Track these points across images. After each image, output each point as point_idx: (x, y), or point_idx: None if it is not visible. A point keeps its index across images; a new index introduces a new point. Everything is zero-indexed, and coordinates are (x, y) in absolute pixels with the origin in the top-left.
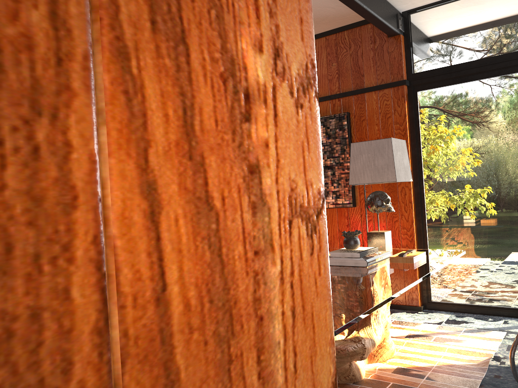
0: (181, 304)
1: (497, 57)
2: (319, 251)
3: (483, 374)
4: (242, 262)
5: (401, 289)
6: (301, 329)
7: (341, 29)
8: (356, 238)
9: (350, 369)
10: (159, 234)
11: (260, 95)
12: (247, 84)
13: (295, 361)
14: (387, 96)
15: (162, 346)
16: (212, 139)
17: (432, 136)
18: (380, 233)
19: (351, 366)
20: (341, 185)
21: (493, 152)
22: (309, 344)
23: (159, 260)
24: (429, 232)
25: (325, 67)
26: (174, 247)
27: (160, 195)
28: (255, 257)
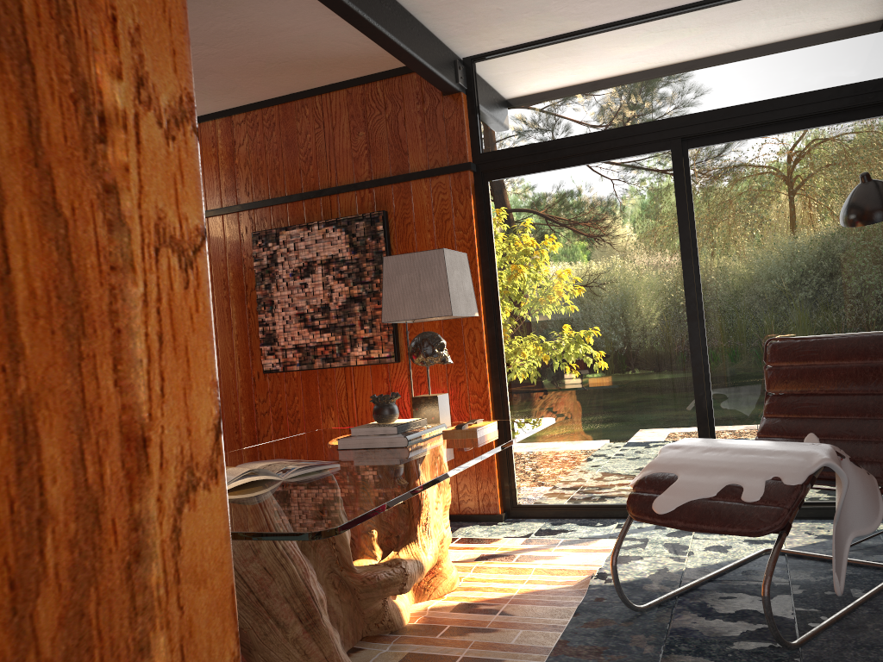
0: (27, 290)
1: (597, 134)
2: (197, 288)
3: (580, 599)
4: (95, 272)
5: (450, 470)
6: (171, 358)
7: (371, 77)
8: (393, 404)
9: (384, 610)
10: (3, 224)
11: (119, 120)
12: (102, 108)
13: (162, 386)
14: (444, 187)
15: (7, 320)
16: (61, 152)
17: (512, 249)
18: (432, 397)
19: (386, 605)
20: (376, 327)
21: (596, 273)
22: (182, 375)
23: (3, 247)
24: (511, 397)
25: (346, 137)
26: (19, 239)
27: (4, 191)
28: (112, 272)
